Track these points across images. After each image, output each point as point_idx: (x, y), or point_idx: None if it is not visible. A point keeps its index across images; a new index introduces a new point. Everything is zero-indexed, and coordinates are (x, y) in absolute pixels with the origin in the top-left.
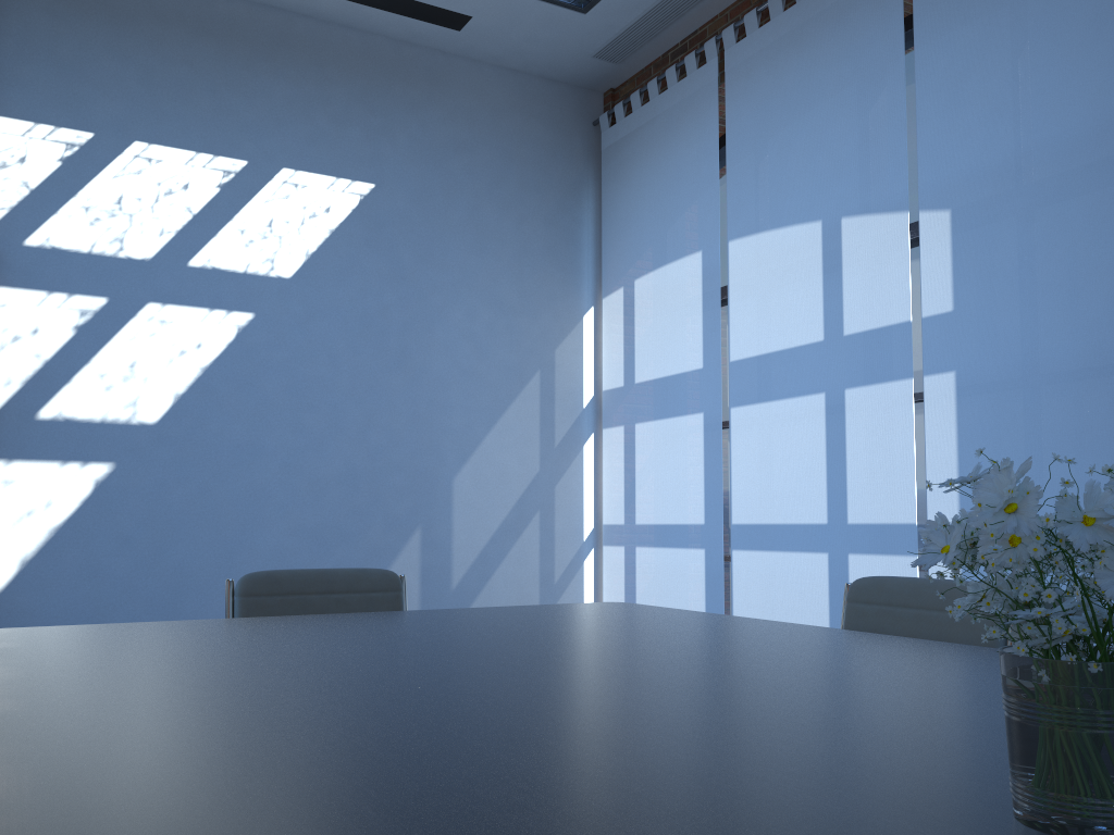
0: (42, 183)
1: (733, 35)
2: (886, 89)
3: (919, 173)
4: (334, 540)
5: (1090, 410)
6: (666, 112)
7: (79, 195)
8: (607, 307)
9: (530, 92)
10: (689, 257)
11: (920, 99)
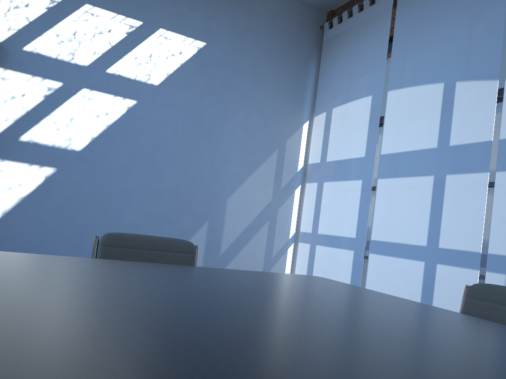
0: (36, 19)
1: None
2: (493, 12)
3: None
4: (163, 222)
5: None
6: (361, 22)
7: (54, 27)
8: (316, 121)
9: (290, 7)
10: (364, 98)
11: None
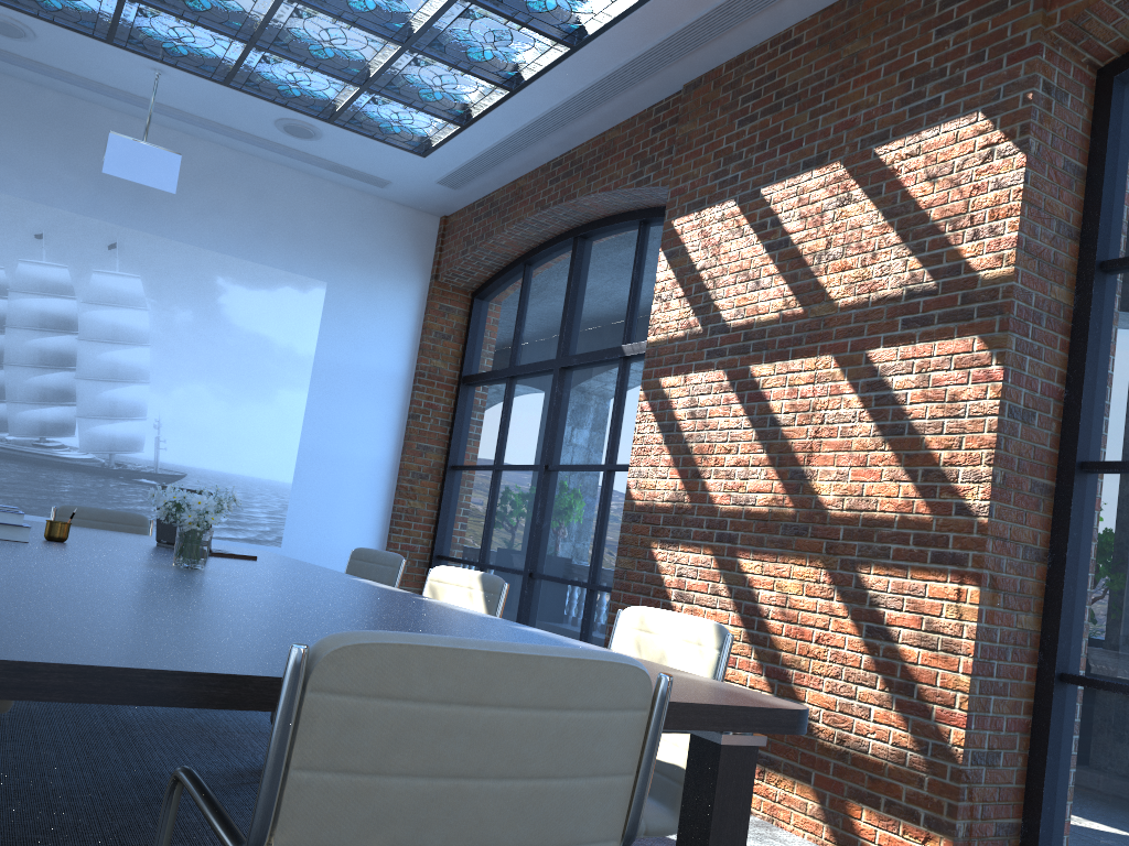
0: None
1: None
2: None
3: None
4: None
5: None
6: None
7: None
8: None
9: None
10: None
11: None
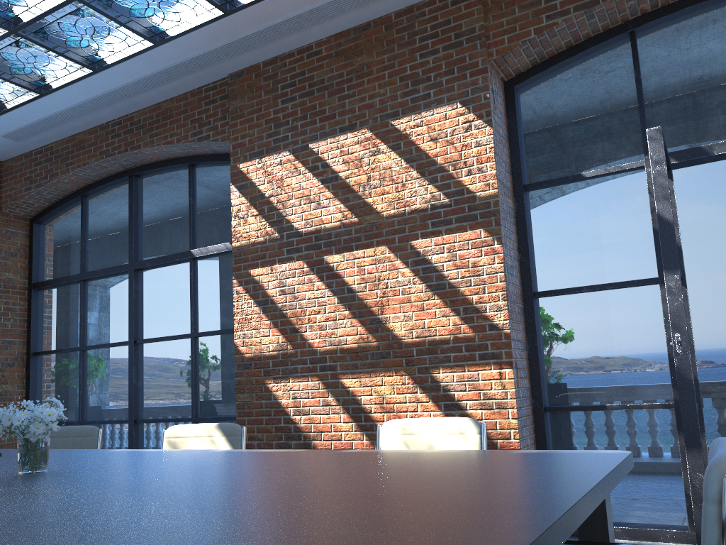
0: None
1: None
2: None
3: None
4: None
5: None
6: None
7: None
8: None
9: None
10: None
11: None
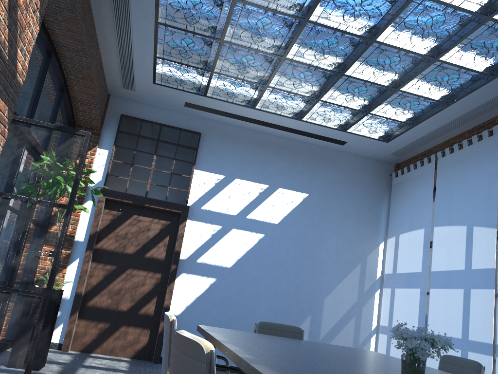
0: (209, 190)
1: (441, 154)
2: (491, 184)
3: None
4: (280, 315)
5: None
6: (415, 176)
7: (218, 194)
8: (389, 242)
9: (366, 164)
10: (419, 230)
11: None
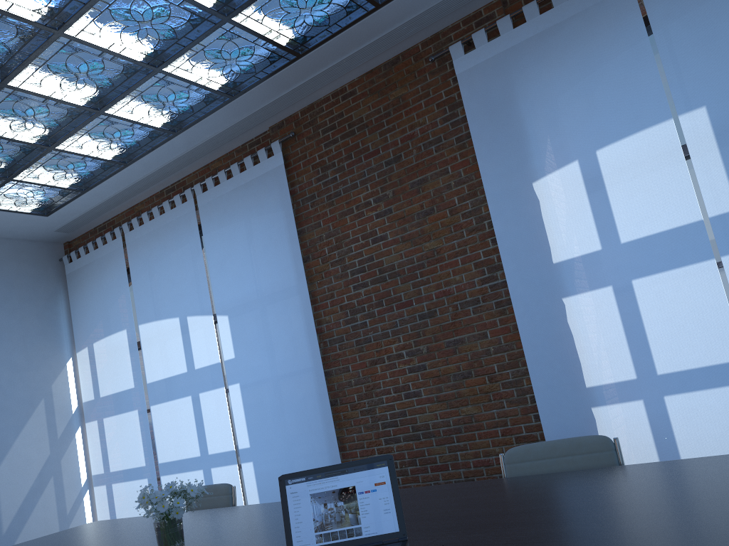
0: None
1: (128, 227)
2: (197, 262)
3: (214, 299)
4: None
5: (285, 395)
6: (99, 259)
7: None
8: (80, 357)
9: (19, 249)
10: (120, 332)
11: (210, 268)
